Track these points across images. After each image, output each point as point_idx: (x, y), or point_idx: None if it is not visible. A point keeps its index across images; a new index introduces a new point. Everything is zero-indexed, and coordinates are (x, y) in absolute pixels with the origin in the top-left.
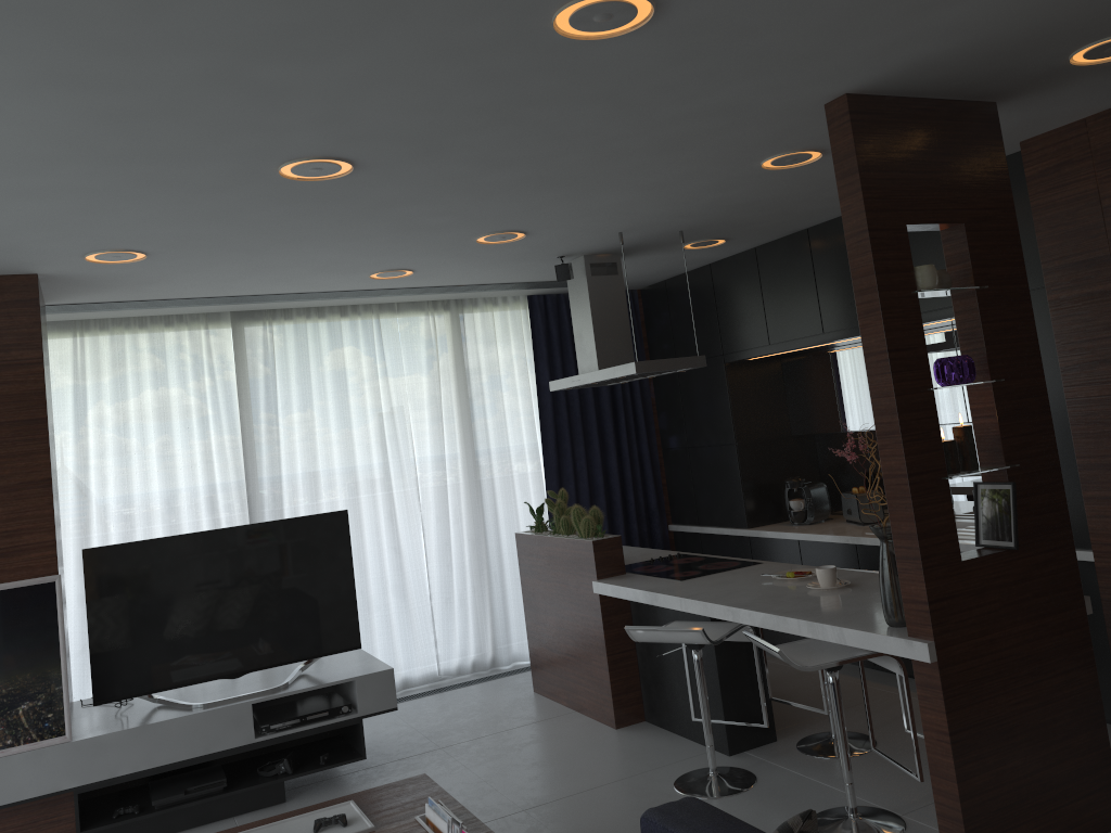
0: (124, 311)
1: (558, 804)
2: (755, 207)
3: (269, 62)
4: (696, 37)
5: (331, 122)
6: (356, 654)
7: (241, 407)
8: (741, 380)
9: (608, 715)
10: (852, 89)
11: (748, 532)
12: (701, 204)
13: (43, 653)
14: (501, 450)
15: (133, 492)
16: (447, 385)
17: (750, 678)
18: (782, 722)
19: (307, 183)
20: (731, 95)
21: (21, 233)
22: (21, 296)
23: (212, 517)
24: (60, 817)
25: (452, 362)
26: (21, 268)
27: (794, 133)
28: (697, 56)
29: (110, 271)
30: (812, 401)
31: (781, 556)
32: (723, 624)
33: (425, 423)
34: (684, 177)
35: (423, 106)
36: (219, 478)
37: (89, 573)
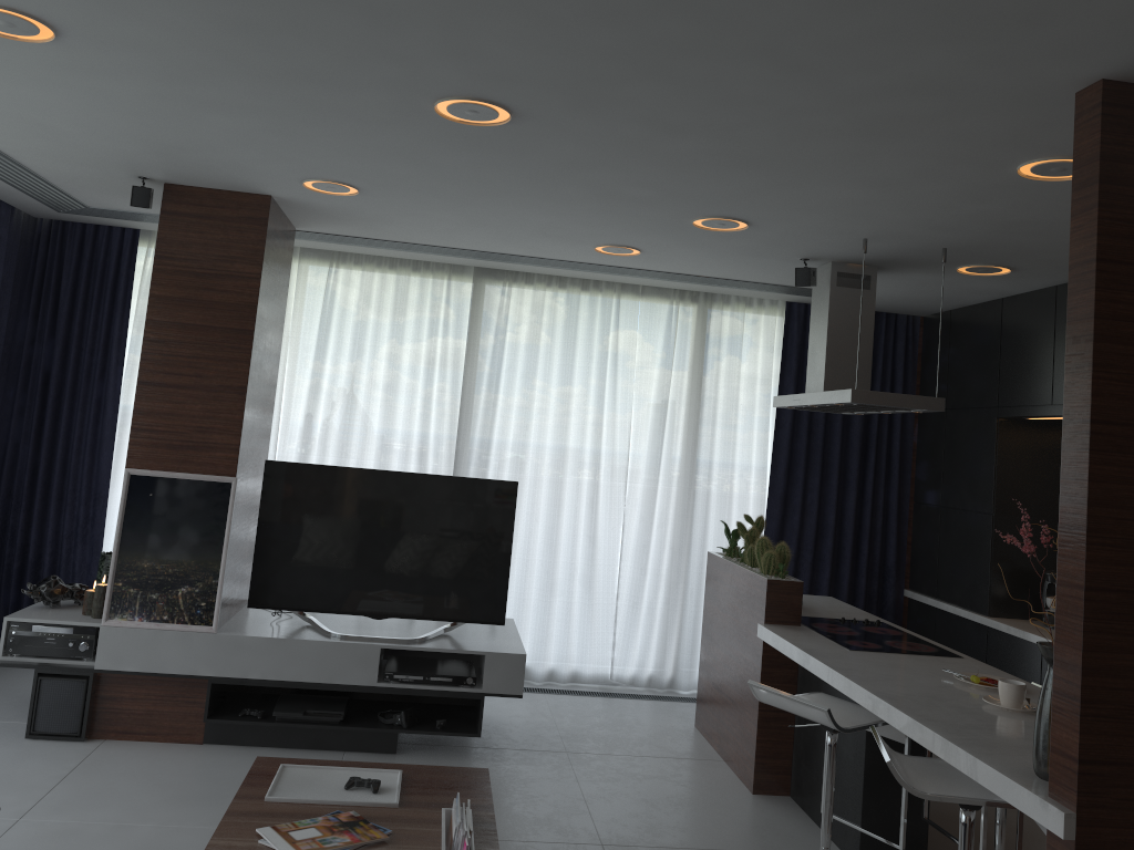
0: (371, 249)
1: None
2: (1035, 230)
3: None
4: None
5: (459, 55)
6: (507, 631)
7: (466, 362)
8: (1016, 441)
9: (748, 775)
10: (1110, 73)
11: (986, 620)
12: (956, 216)
13: (209, 546)
14: (724, 462)
15: (354, 422)
16: (678, 381)
17: None
18: None
19: (473, 128)
20: (934, 67)
21: (233, 149)
22: (253, 214)
23: (419, 463)
24: (194, 699)
25: (690, 358)
26: (253, 187)
27: (1049, 132)
28: (860, 5)
29: (334, 203)
30: None
31: (1019, 660)
32: (870, 712)
33: (648, 416)
34: (917, 175)
35: (550, 45)
36: (434, 427)
37: (267, 483)
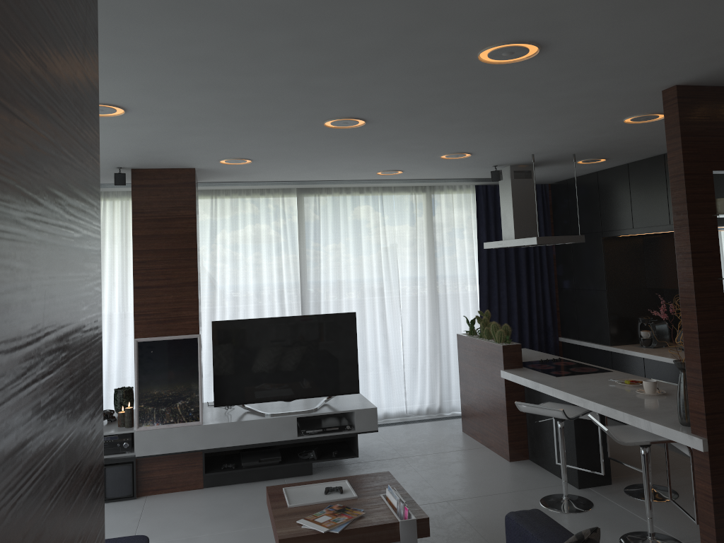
0: (238, 186)
1: (467, 501)
2: (624, 142)
3: (319, 77)
4: (568, 60)
5: (352, 102)
6: (356, 396)
7: (299, 244)
8: (613, 249)
9: (505, 452)
10: (680, 82)
11: (610, 348)
12: (585, 140)
13: (190, 375)
14: (452, 281)
15: (239, 289)
16: (421, 238)
17: (596, 443)
18: (618, 473)
19: (339, 129)
20: (596, 87)
21: (188, 150)
22: (186, 180)
23: (280, 307)
24: (195, 464)
25: (425, 224)
26: (187, 165)
27: (644, 105)
28: (570, 69)
29: (232, 168)
30: (662, 267)
31: (631, 367)
32: (578, 407)
33: (406, 261)
34: (571, 127)
35: (404, 94)
36: (286, 285)
37: (214, 334)
